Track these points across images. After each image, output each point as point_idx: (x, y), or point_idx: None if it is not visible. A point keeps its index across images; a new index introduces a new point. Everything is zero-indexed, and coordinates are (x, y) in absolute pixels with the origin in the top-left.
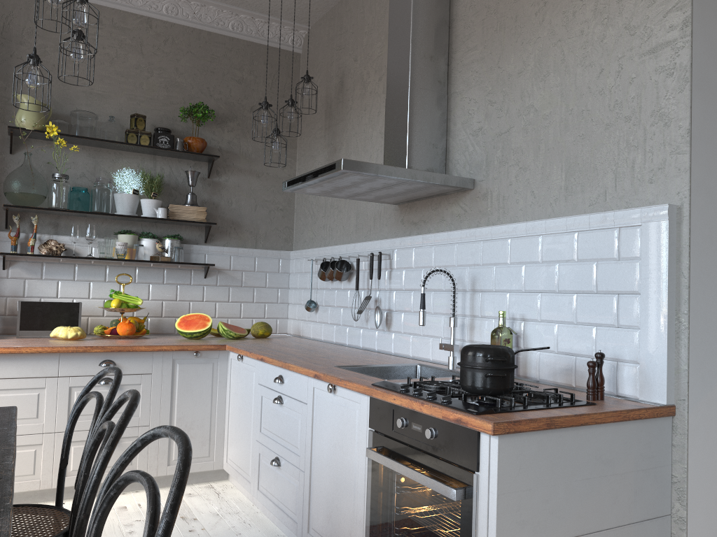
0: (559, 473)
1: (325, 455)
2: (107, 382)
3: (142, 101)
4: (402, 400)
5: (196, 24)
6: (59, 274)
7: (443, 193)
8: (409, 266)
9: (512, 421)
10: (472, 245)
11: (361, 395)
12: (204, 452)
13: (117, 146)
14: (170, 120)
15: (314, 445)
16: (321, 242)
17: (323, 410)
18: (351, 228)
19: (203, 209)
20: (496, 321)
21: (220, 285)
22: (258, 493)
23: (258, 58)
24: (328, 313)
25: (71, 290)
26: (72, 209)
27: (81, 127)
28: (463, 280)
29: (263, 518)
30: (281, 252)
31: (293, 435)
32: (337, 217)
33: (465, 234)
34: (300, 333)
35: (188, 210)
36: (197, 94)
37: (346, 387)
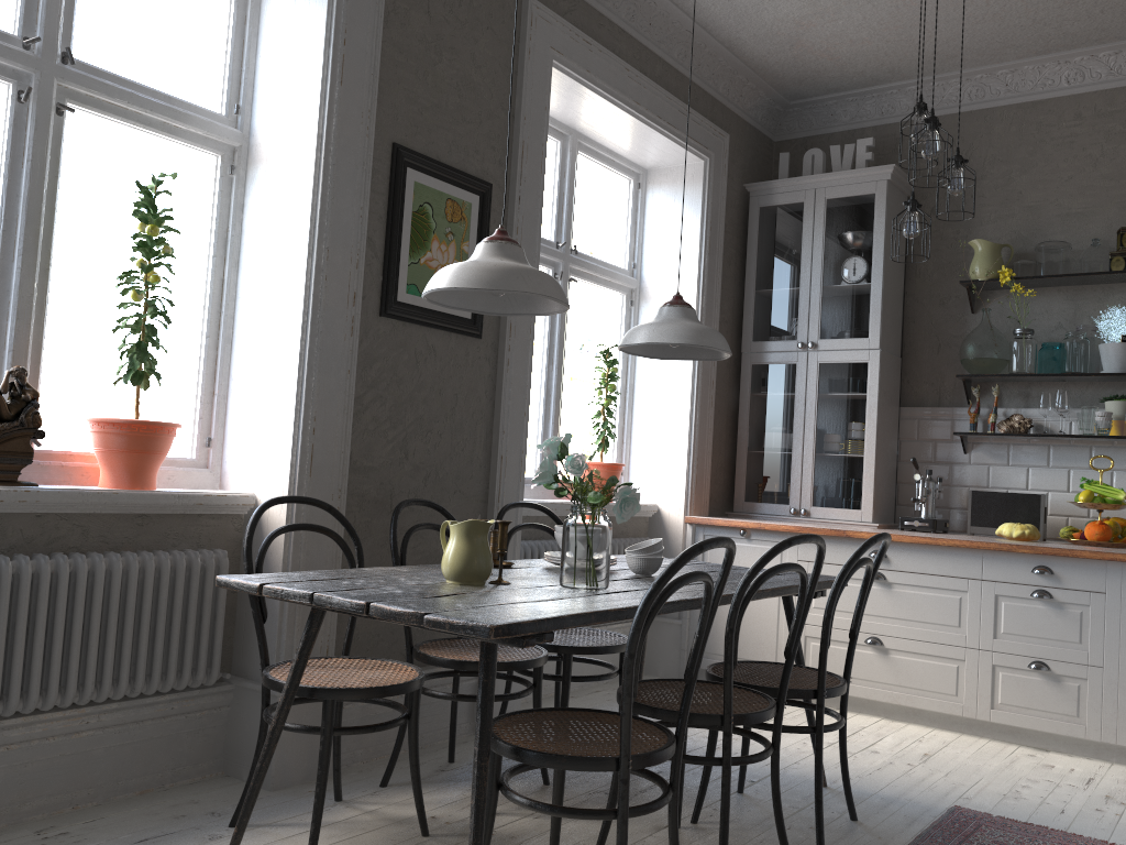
0: None
1: None
2: (1039, 595)
3: None
4: None
5: None
6: (1029, 459)
7: None
8: None
9: None
10: None
11: None
12: None
13: (1098, 279)
14: None
15: None
16: None
17: None
18: None
19: None
20: None
21: None
22: None
23: None
24: None
25: (1043, 480)
26: (1039, 372)
27: (1044, 264)
28: None
29: None
30: None
31: None
32: None
33: None
34: None
35: None
36: None
37: None
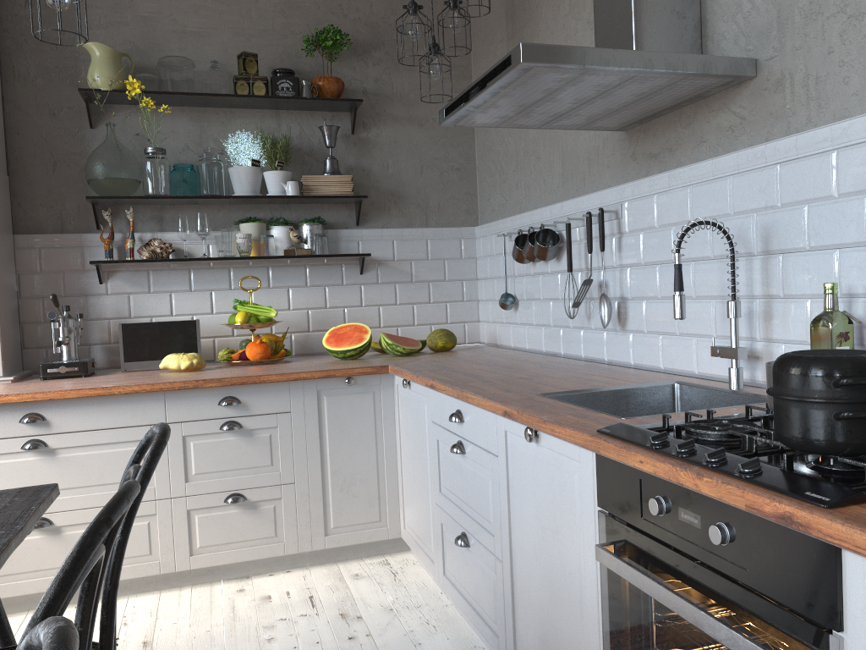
0: None
1: (530, 541)
2: (231, 428)
3: (252, 35)
4: (656, 465)
5: None
6: (171, 284)
7: (700, 94)
8: (650, 226)
9: None
10: (761, 173)
11: (581, 448)
12: (373, 515)
13: (224, 102)
14: (293, 58)
15: (513, 523)
16: (515, 209)
17: (523, 468)
18: (555, 180)
19: (347, 178)
20: (814, 302)
21: (382, 283)
22: (444, 580)
23: None
24: (532, 310)
25: (188, 304)
26: (175, 195)
27: (173, 80)
28: (747, 236)
29: (455, 616)
30: (463, 230)
31: (482, 503)
32: (535, 167)
33: (746, 157)
34: (497, 341)
35: (327, 182)
36: (326, 16)
37: (555, 434)
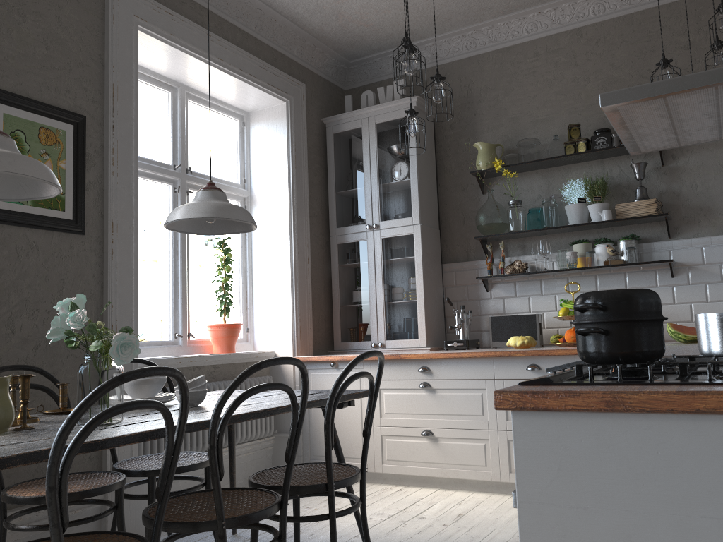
0: (655, 494)
1: None
2: None
3: (582, 110)
4: None
5: (625, 10)
6: (529, 290)
7: None
8: None
9: (529, 391)
10: None
11: None
12: None
13: (559, 161)
14: None
15: None
16: None
17: None
18: None
19: (651, 201)
20: None
21: (692, 283)
22: None
23: (705, 10)
24: None
25: (539, 304)
26: (528, 230)
27: (523, 154)
28: None
29: None
30: None
31: None
32: None
33: None
34: None
35: (634, 206)
36: (638, 81)
37: None
